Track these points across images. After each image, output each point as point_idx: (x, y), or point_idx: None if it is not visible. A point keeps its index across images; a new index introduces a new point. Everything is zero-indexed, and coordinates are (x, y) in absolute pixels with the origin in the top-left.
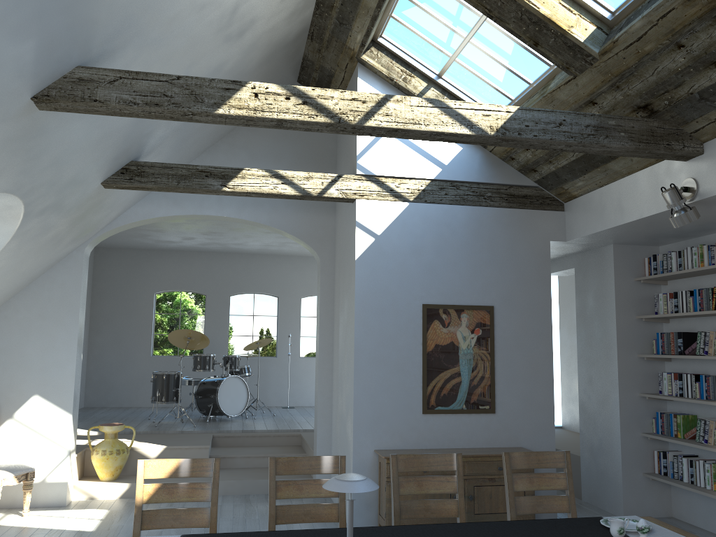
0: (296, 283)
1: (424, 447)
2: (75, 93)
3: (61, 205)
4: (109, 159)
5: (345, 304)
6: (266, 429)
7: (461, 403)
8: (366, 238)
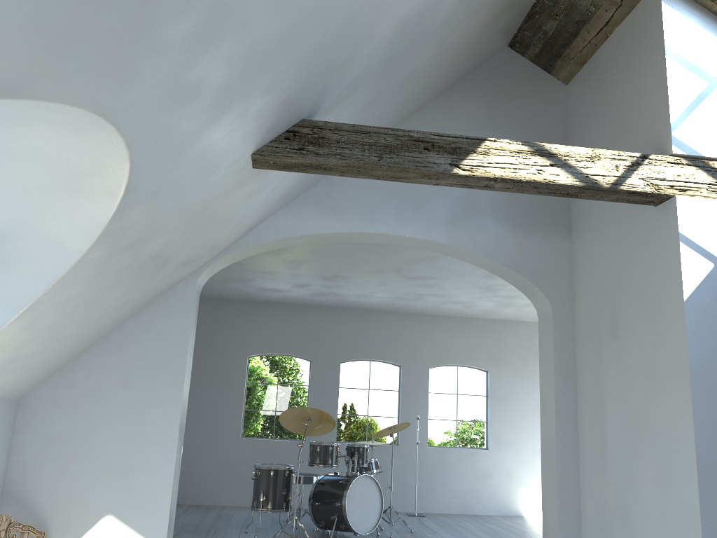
0: (424, 349)
1: None
2: None
3: (187, 184)
4: (279, 100)
5: (636, 380)
6: None
7: None
8: (698, 263)
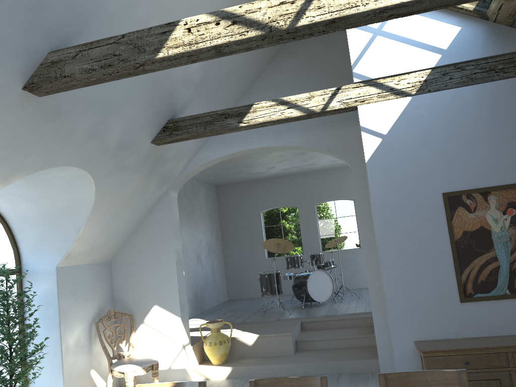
0: None
1: (467, 336)
2: (50, 75)
3: (124, 165)
4: (144, 122)
5: (371, 204)
6: (344, 313)
7: (503, 288)
8: (372, 140)
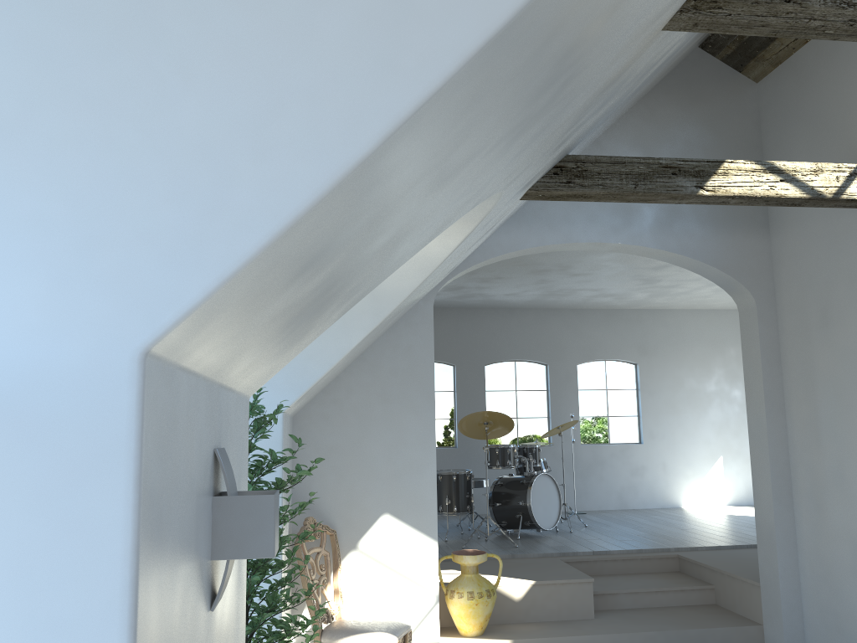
0: (570, 345)
1: None
2: None
3: (488, 223)
4: (568, 147)
5: (850, 364)
6: (625, 549)
7: None
8: None
